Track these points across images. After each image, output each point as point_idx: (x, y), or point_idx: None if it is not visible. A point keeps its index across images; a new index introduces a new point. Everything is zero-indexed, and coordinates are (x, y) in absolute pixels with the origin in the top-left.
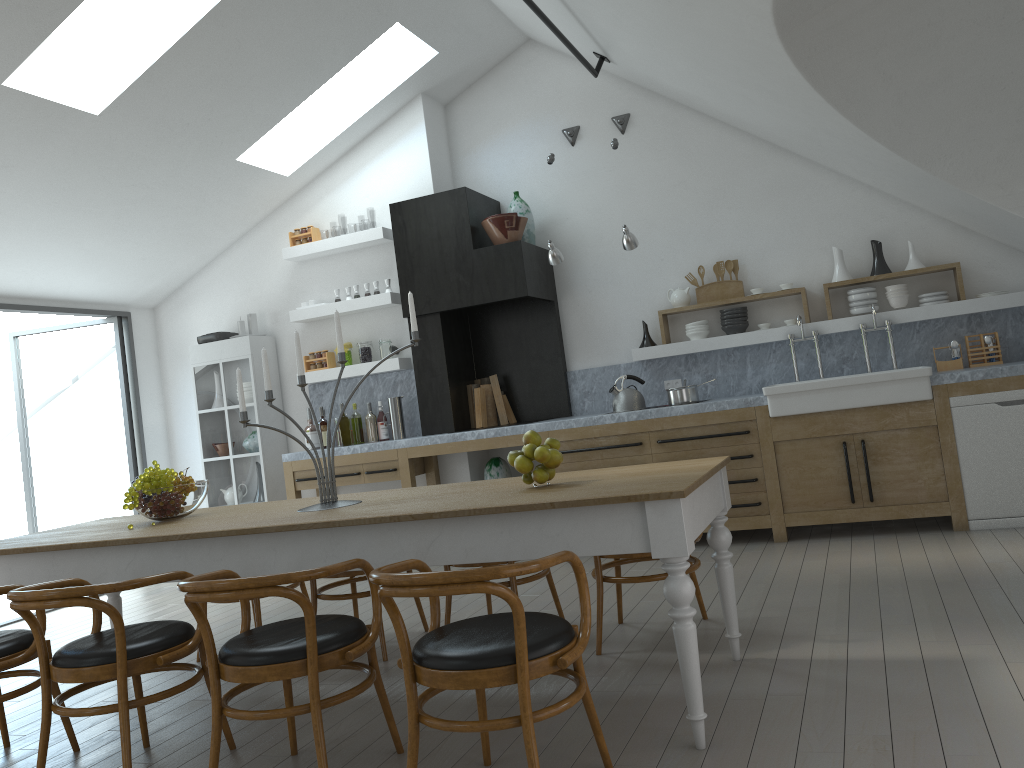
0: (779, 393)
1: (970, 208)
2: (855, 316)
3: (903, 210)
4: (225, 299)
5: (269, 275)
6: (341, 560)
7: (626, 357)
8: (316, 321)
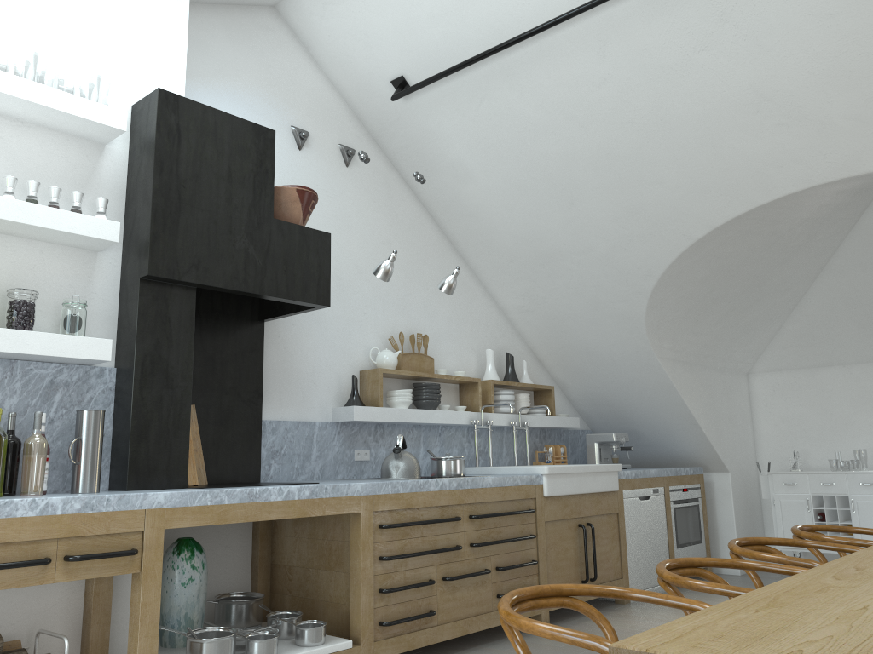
0: (555, 473)
1: (608, 348)
2: (507, 414)
3: (513, 335)
4: None
5: None
6: None
7: (320, 414)
8: None
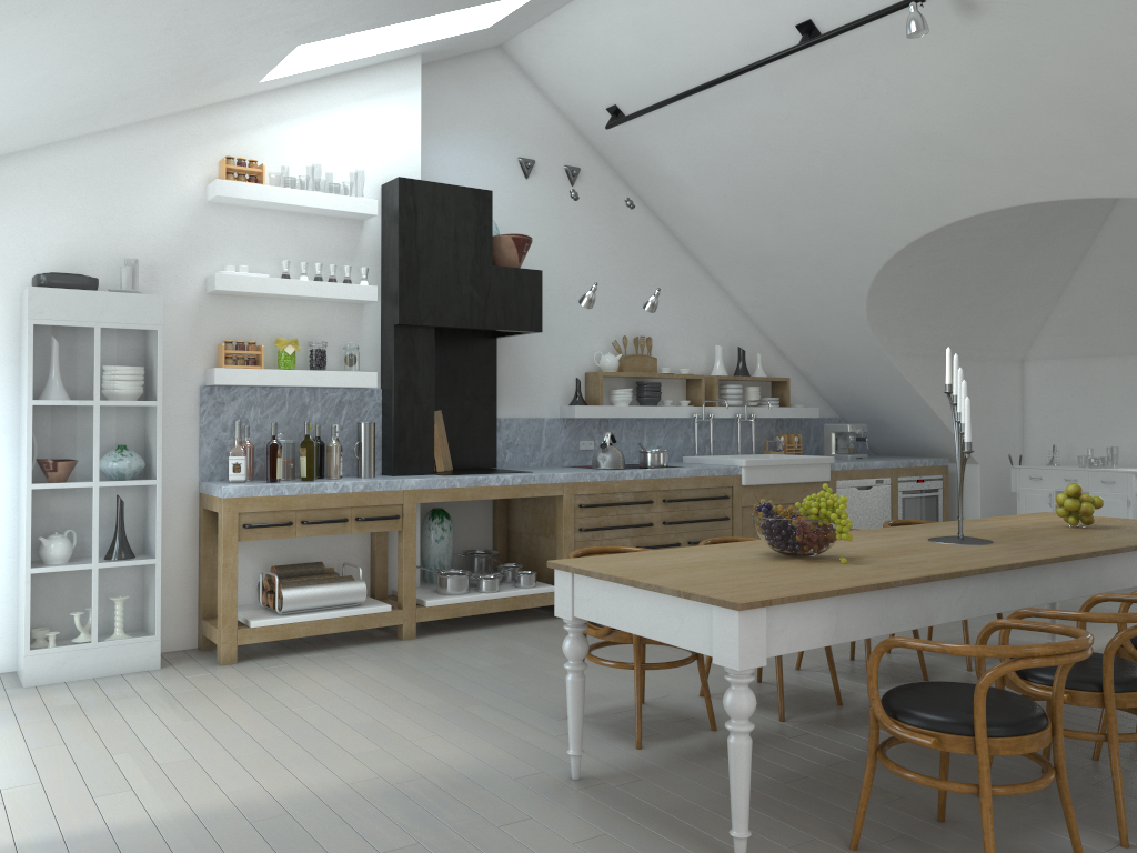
0: (754, 465)
1: (839, 343)
2: (733, 407)
3: (750, 327)
4: (50, 219)
5: (150, 206)
6: (1103, 583)
7: (548, 412)
8: (226, 295)
